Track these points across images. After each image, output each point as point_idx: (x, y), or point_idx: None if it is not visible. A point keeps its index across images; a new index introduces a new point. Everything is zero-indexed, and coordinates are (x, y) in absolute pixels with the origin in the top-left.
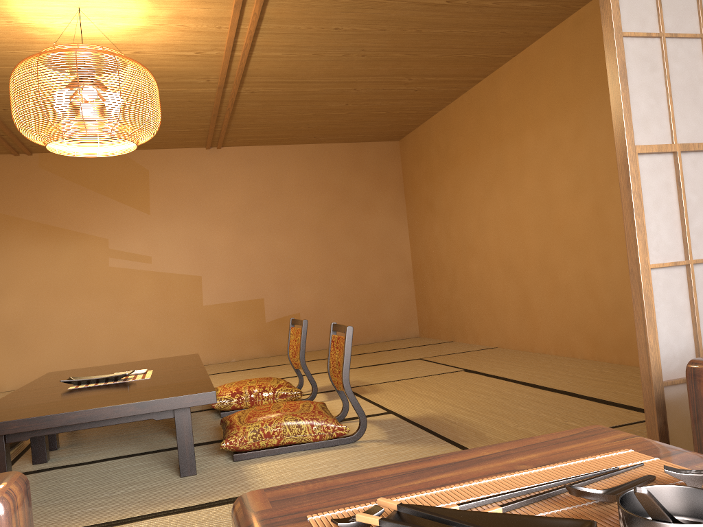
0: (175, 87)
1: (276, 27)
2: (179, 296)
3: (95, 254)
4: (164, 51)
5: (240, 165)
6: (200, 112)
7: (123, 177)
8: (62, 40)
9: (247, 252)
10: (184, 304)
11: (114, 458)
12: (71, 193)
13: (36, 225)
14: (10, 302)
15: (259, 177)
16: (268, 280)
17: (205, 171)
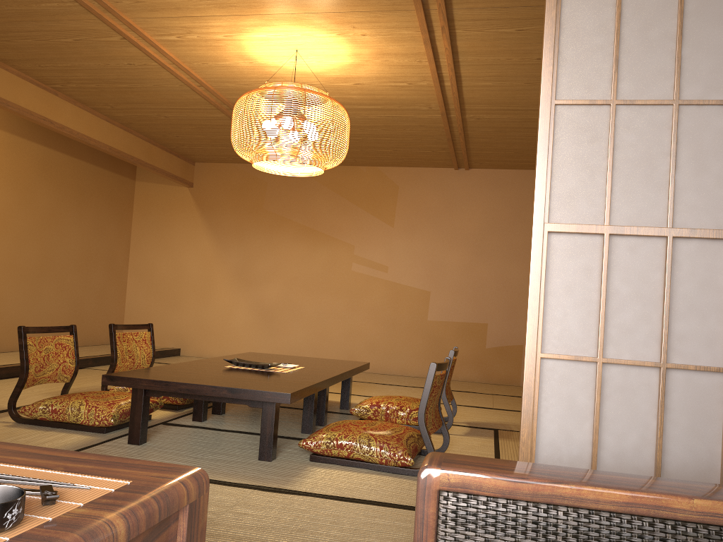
0: (402, 113)
1: (474, 59)
2: (407, 307)
3: (342, 258)
4: (379, 83)
5: (485, 187)
6: (435, 136)
7: (376, 191)
8: (294, 75)
9: (478, 275)
10: (410, 315)
11: (243, 432)
12: (331, 202)
13: (300, 226)
14: (271, 289)
15: (502, 201)
16: (495, 306)
17: (450, 191)
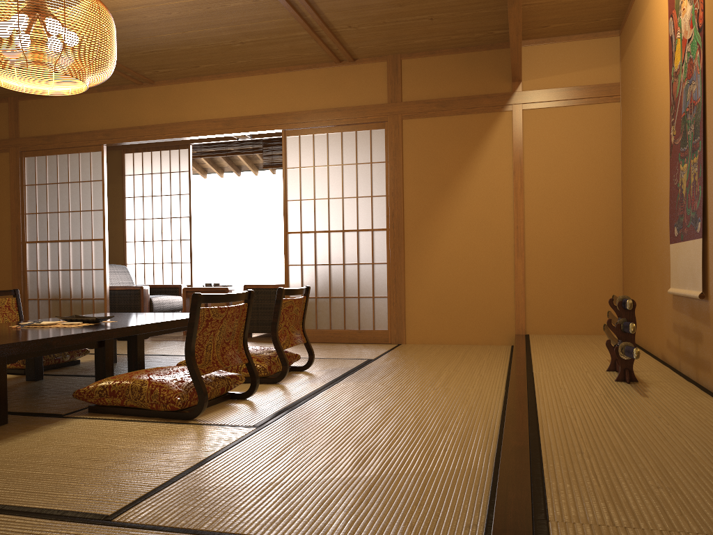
0: None
1: None
2: None
3: None
4: None
5: None
6: None
7: None
8: None
9: None
10: None
11: None
12: None
13: None
14: None
15: None
16: None
17: None
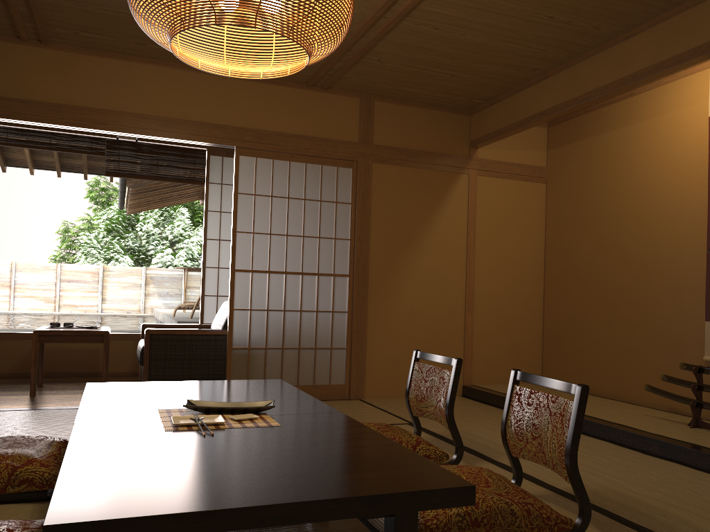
0: None
1: None
2: None
3: None
4: None
5: None
6: None
7: None
8: None
9: None
10: None
11: None
12: None
13: None
14: None
15: None
16: None
17: None
